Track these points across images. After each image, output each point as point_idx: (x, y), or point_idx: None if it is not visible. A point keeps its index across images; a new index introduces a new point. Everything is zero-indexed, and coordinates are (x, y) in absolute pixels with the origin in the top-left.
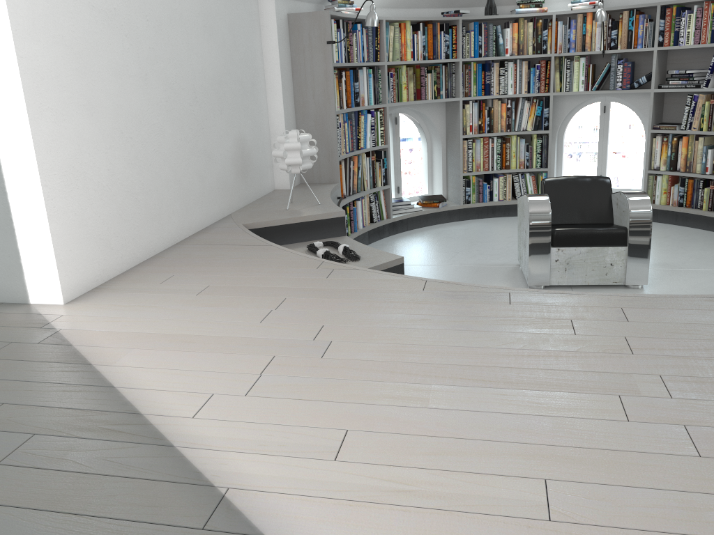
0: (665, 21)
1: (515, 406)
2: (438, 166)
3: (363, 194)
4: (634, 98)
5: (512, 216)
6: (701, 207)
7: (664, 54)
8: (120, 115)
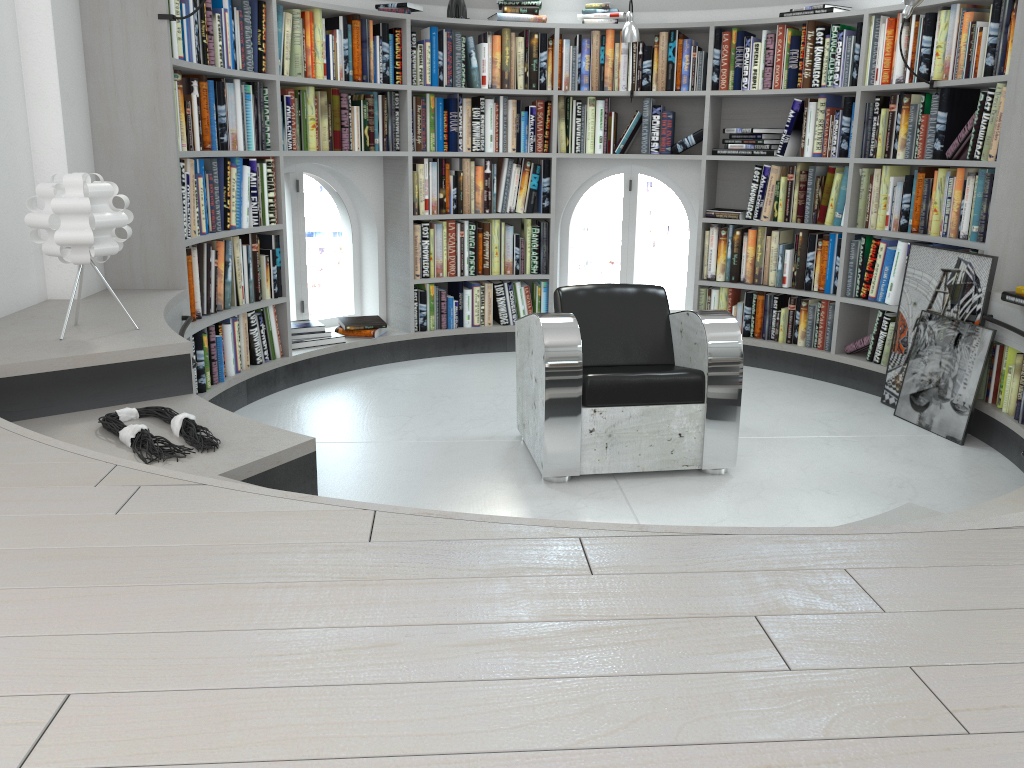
0: (721, 51)
1: None
2: (372, 268)
3: (236, 311)
4: (675, 170)
5: (495, 351)
6: (776, 338)
7: (718, 104)
8: None
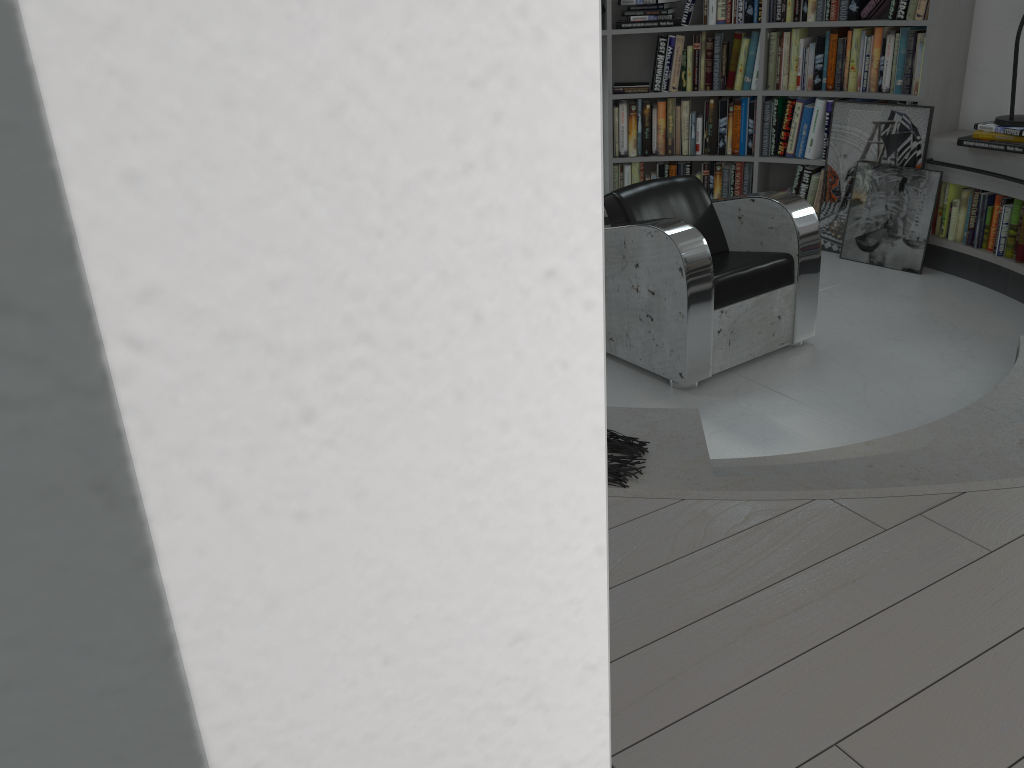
0: None
1: None
2: None
3: None
4: None
5: None
6: None
7: None
8: None
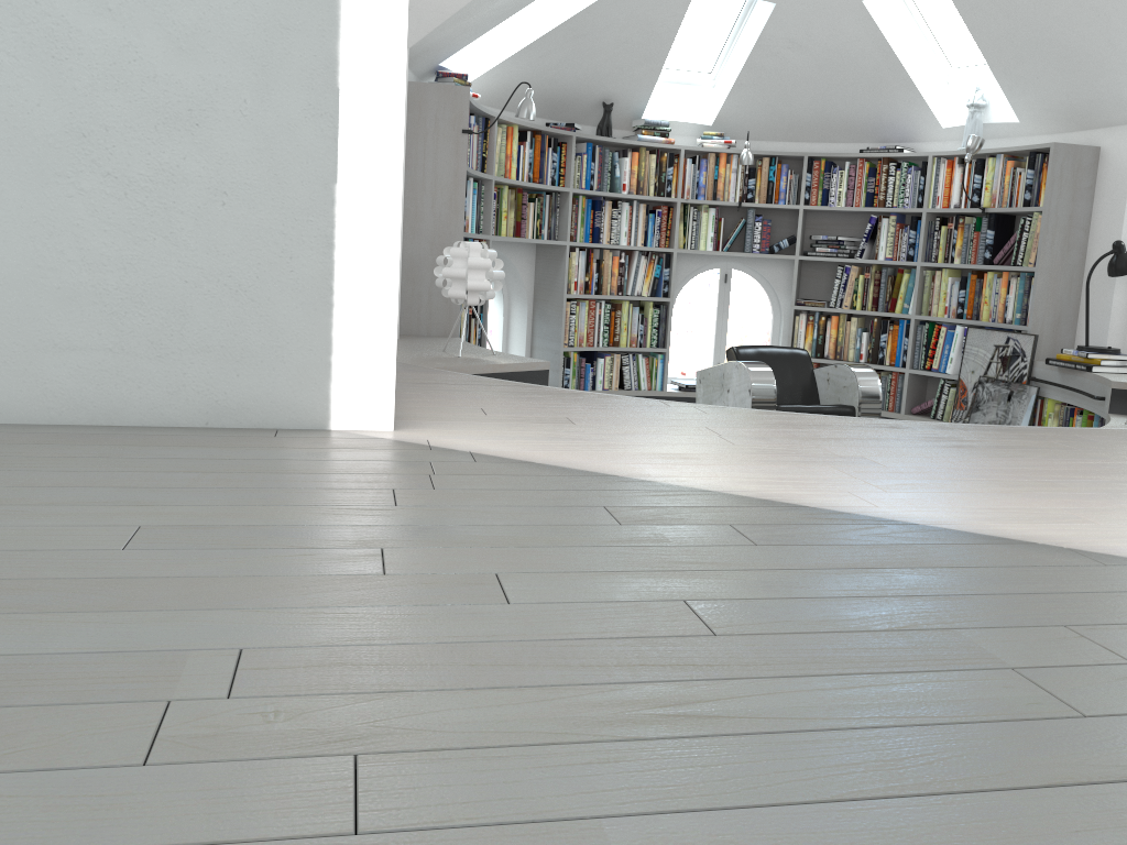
0: (812, 175)
1: None
2: (520, 338)
3: None
4: (765, 267)
5: None
6: None
7: (805, 216)
8: None
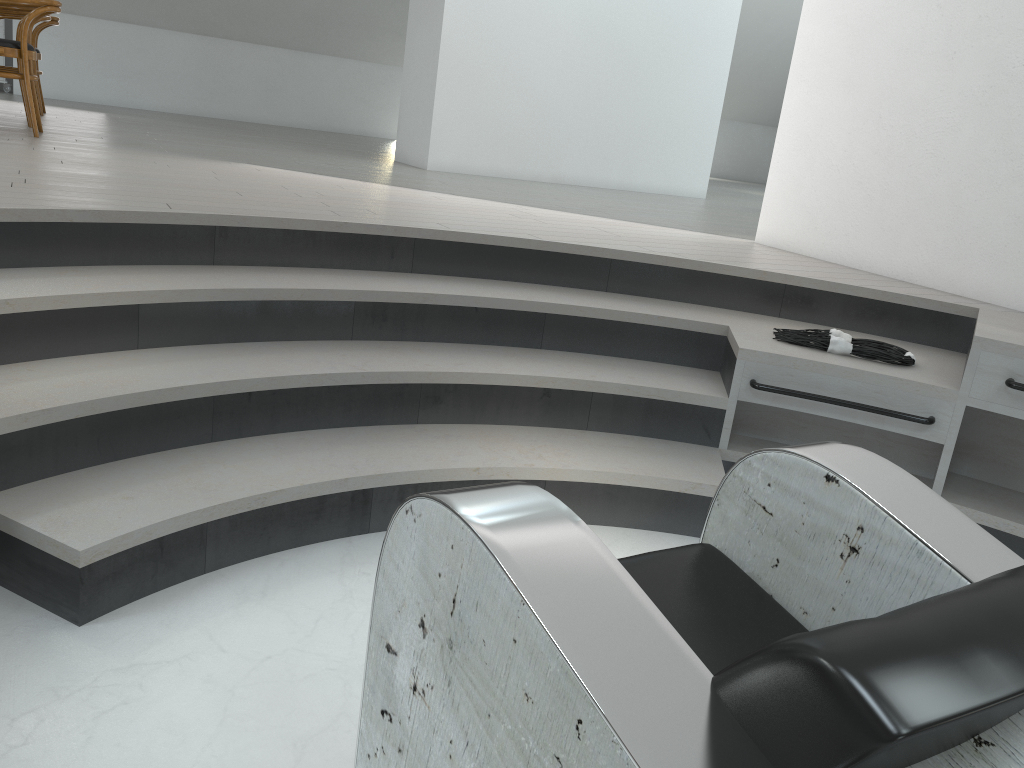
0: None
1: (374, 197)
2: None
3: None
4: None
5: None
6: None
7: None
8: (886, 98)
